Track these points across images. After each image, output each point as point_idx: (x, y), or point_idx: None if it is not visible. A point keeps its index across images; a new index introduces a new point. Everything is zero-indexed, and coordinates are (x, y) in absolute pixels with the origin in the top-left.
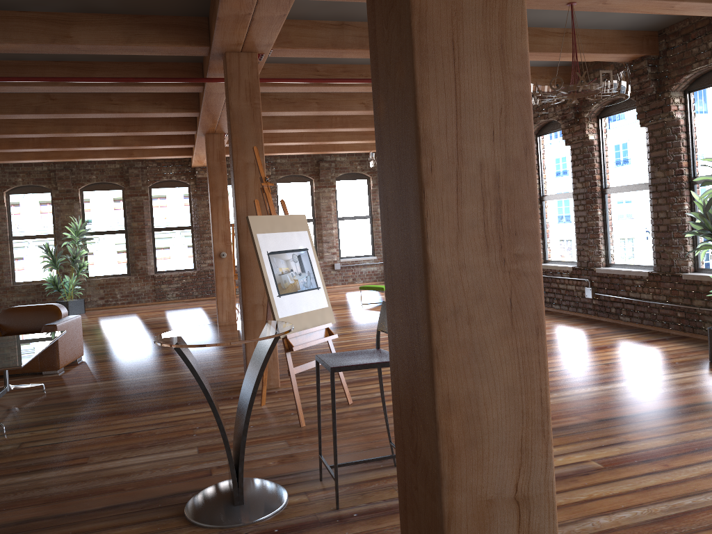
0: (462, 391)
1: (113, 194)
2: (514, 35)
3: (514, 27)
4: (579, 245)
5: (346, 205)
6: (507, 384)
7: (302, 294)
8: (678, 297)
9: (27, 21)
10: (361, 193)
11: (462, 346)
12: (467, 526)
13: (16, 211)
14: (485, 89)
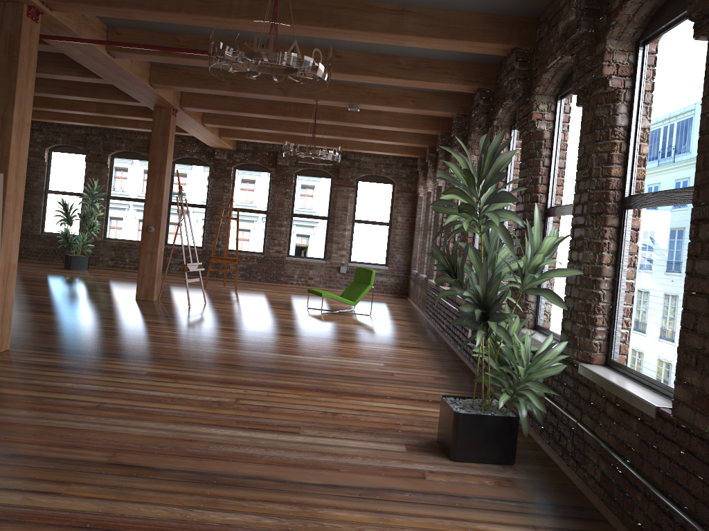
0: None
1: (140, 164)
2: None
3: None
4: None
5: (366, 208)
6: None
7: None
8: None
9: None
10: (384, 198)
11: None
12: None
13: (55, 167)
14: None
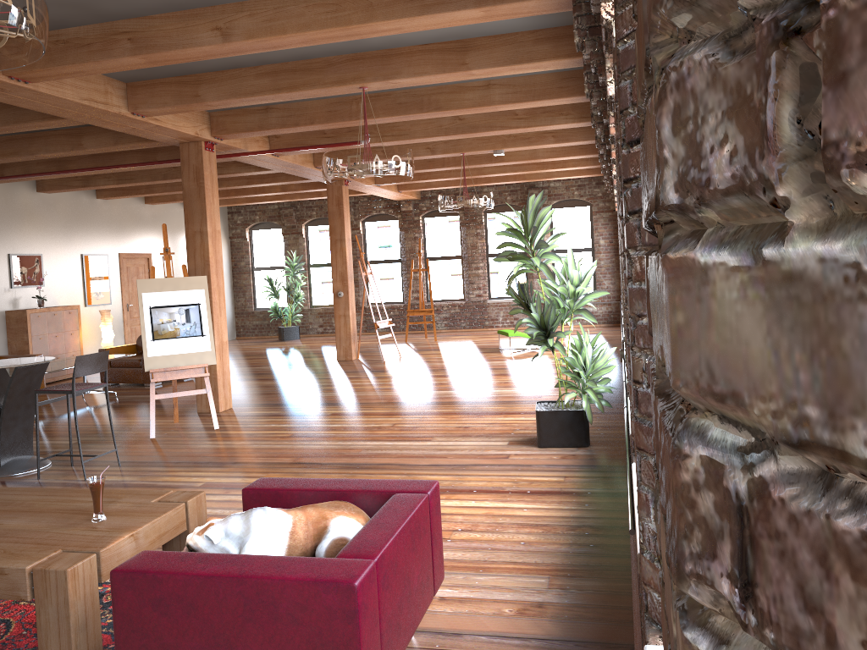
0: None
1: None
2: None
3: None
4: None
5: (564, 236)
6: None
7: (181, 339)
8: None
9: (58, 137)
10: (582, 222)
11: None
12: None
13: (257, 245)
14: None
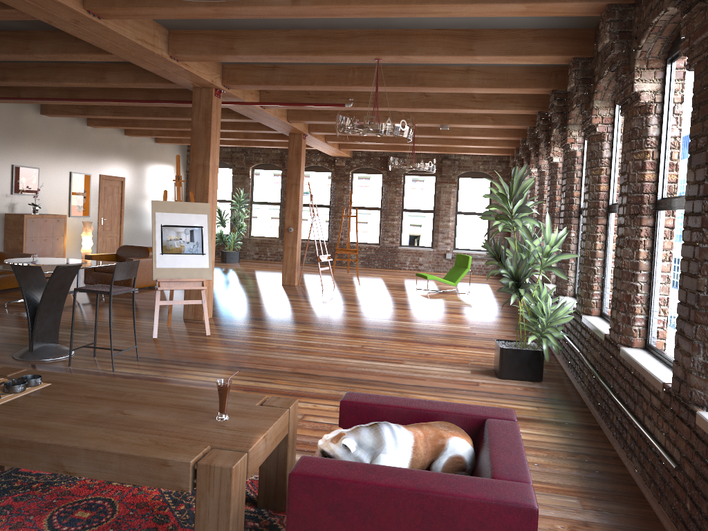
0: None
1: (275, 173)
2: None
3: None
4: None
5: (467, 201)
6: None
7: (184, 256)
8: None
9: (84, 69)
10: (483, 191)
11: None
12: None
13: None
14: None
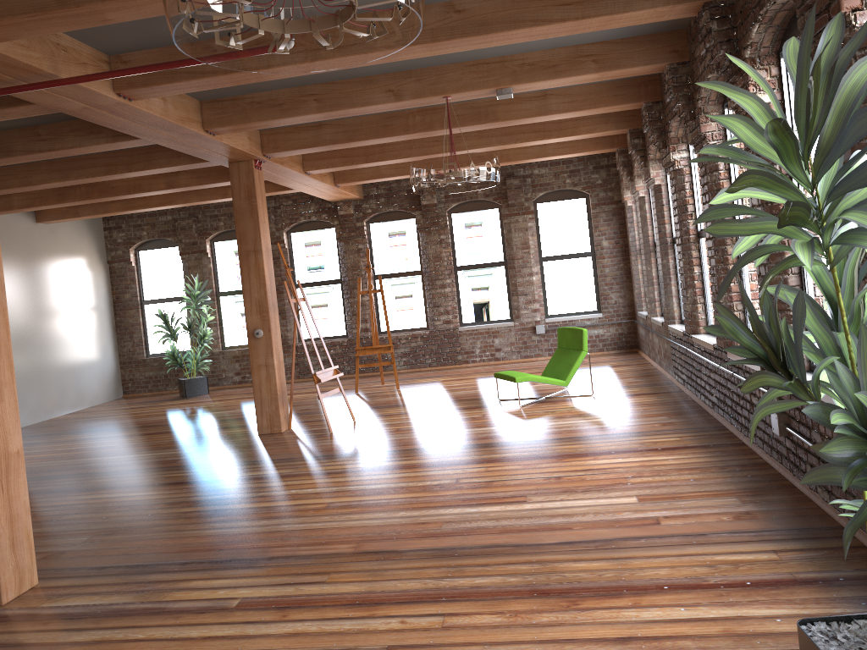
0: None
1: None
2: None
3: None
4: None
5: (554, 238)
6: None
7: None
8: None
9: None
10: (577, 219)
11: None
12: None
13: (146, 270)
14: None
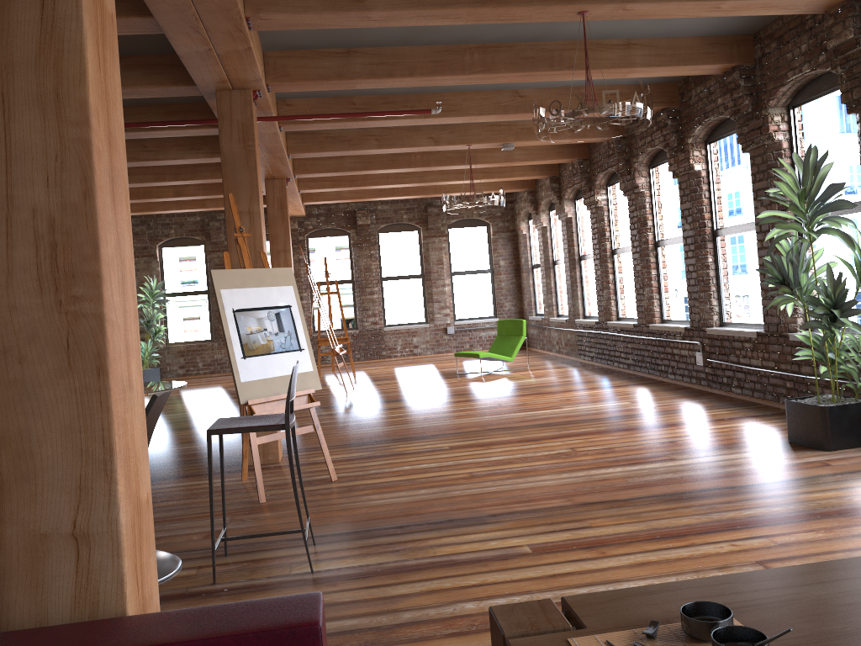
0: (12, 427)
1: (194, 250)
2: (71, 84)
3: (72, 76)
4: (690, 300)
5: (462, 257)
6: (65, 423)
7: (276, 356)
8: (787, 363)
9: None
10: (480, 243)
11: (13, 384)
12: (19, 557)
13: None
14: (39, 137)
